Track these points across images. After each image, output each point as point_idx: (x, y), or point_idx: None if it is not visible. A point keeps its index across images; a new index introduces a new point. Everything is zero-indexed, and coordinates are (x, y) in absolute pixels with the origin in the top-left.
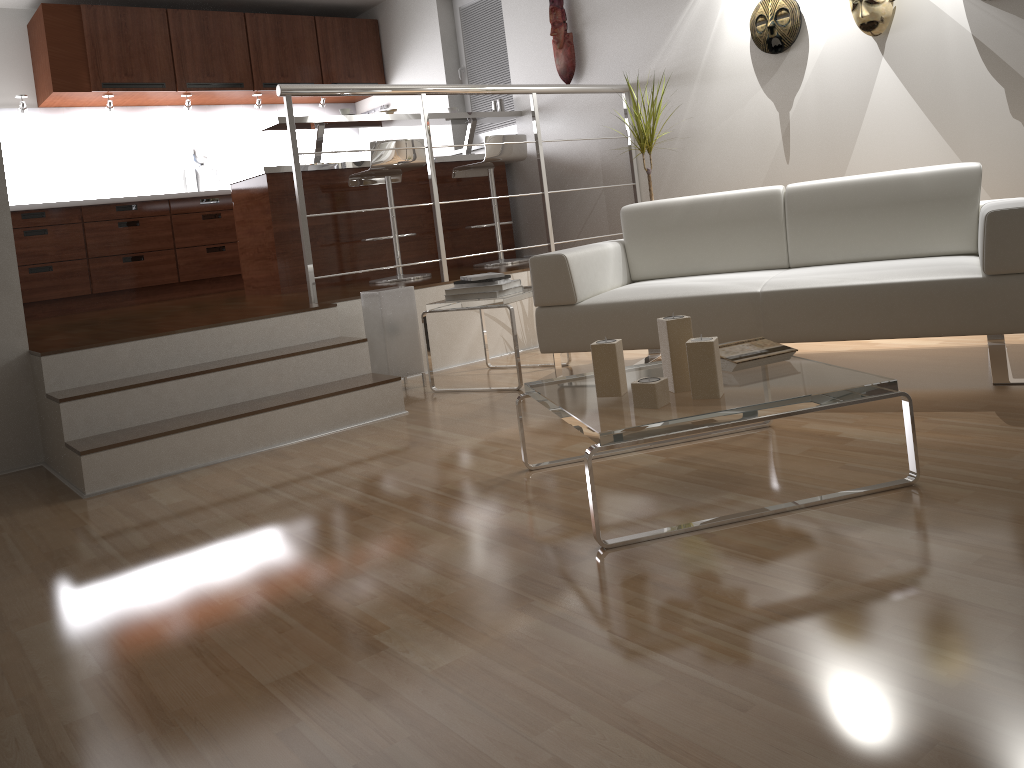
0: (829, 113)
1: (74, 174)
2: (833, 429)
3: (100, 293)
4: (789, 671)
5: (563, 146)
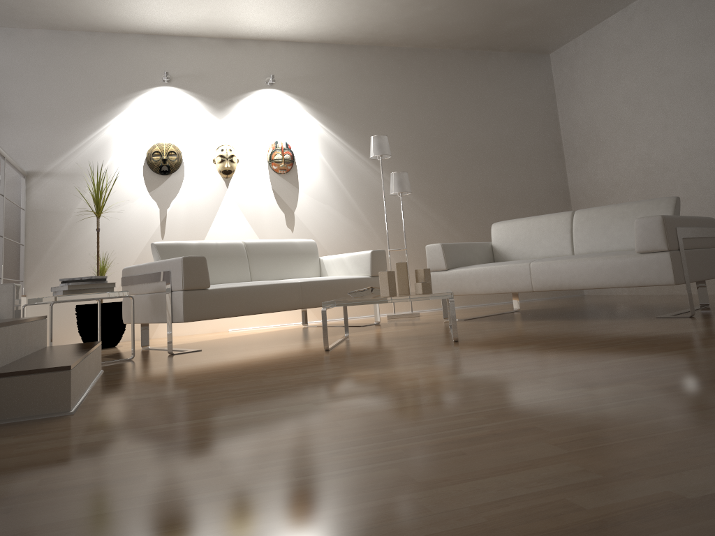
0: (194, 213)
1: None
2: (373, 333)
3: None
4: (573, 331)
5: None
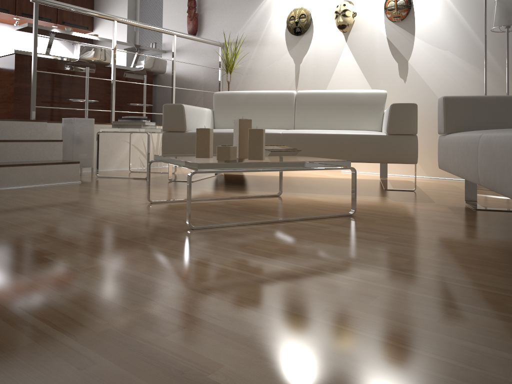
0: (318, 67)
1: None
2: (311, 198)
3: None
4: (296, 272)
5: (185, 70)
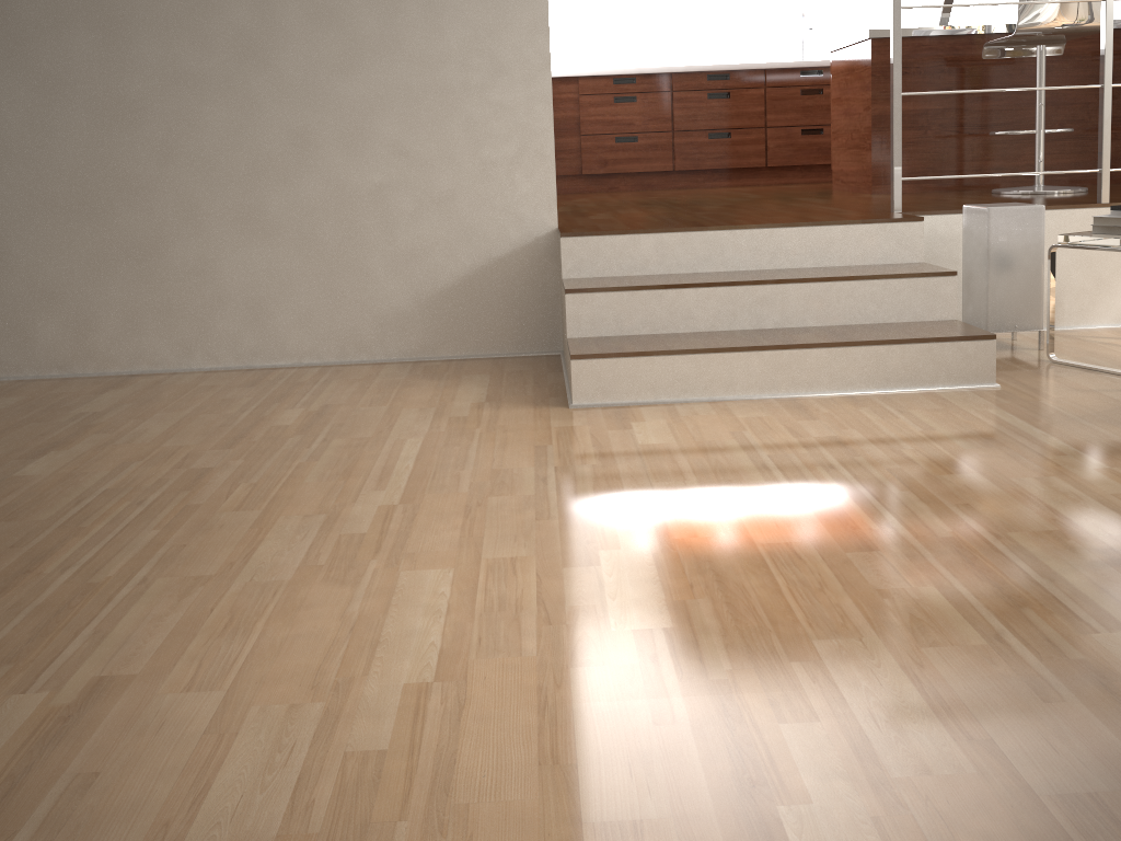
0: None
1: (672, 38)
2: None
3: (681, 171)
4: None
5: None
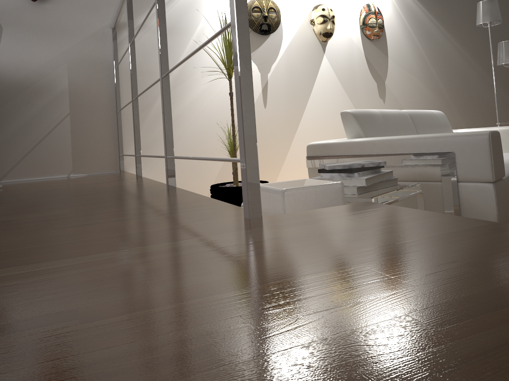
0: (293, 80)
1: None
2: None
3: None
4: None
5: (7, 63)
